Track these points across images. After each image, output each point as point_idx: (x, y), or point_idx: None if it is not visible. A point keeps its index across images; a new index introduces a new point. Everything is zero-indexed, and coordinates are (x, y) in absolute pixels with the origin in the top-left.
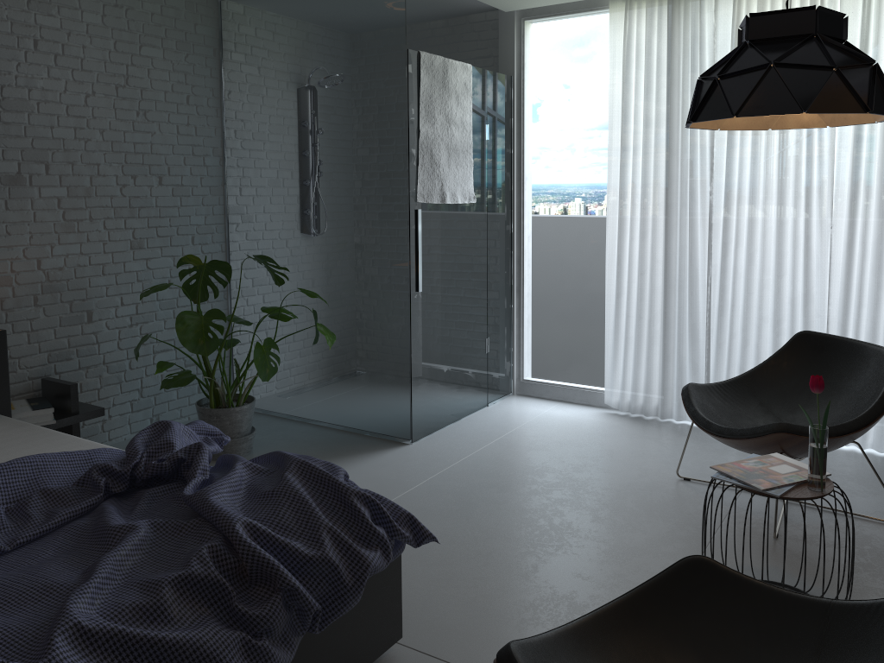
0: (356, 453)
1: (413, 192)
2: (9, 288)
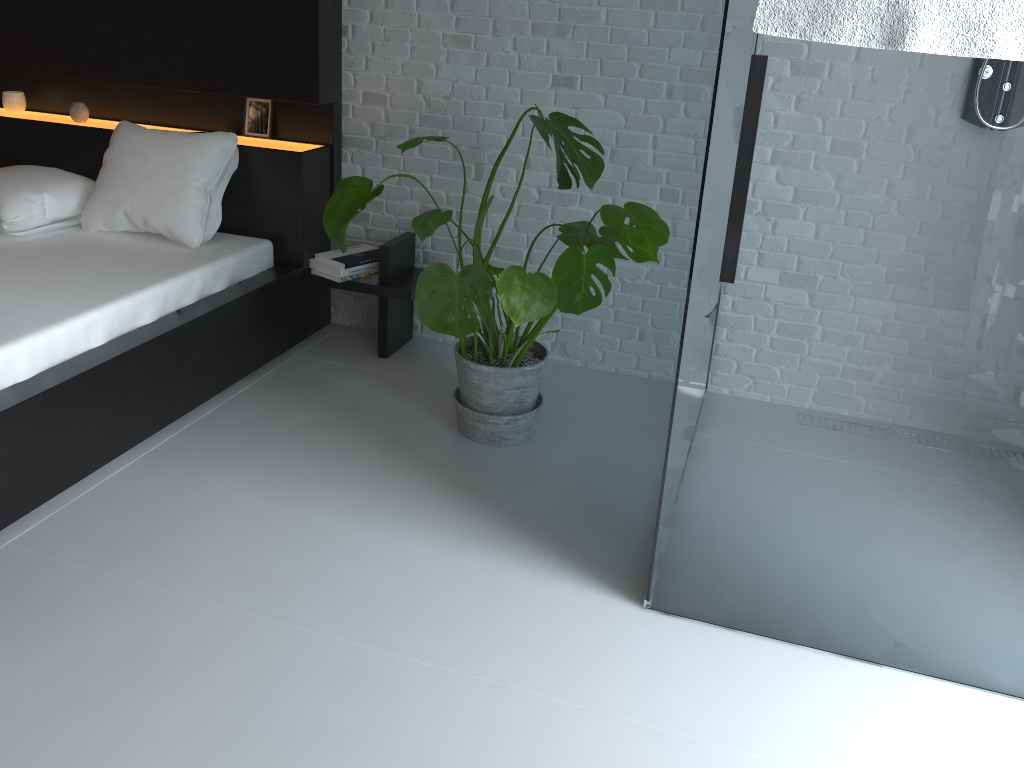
0: (550, 546)
1: (745, 4)
2: (383, 110)
